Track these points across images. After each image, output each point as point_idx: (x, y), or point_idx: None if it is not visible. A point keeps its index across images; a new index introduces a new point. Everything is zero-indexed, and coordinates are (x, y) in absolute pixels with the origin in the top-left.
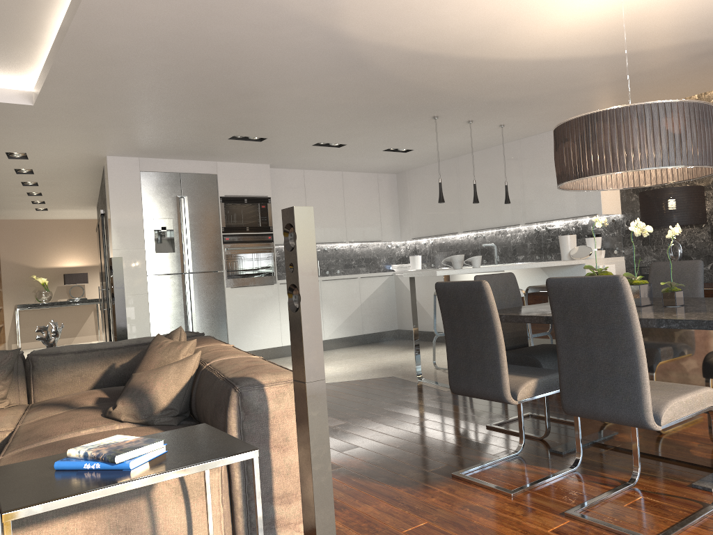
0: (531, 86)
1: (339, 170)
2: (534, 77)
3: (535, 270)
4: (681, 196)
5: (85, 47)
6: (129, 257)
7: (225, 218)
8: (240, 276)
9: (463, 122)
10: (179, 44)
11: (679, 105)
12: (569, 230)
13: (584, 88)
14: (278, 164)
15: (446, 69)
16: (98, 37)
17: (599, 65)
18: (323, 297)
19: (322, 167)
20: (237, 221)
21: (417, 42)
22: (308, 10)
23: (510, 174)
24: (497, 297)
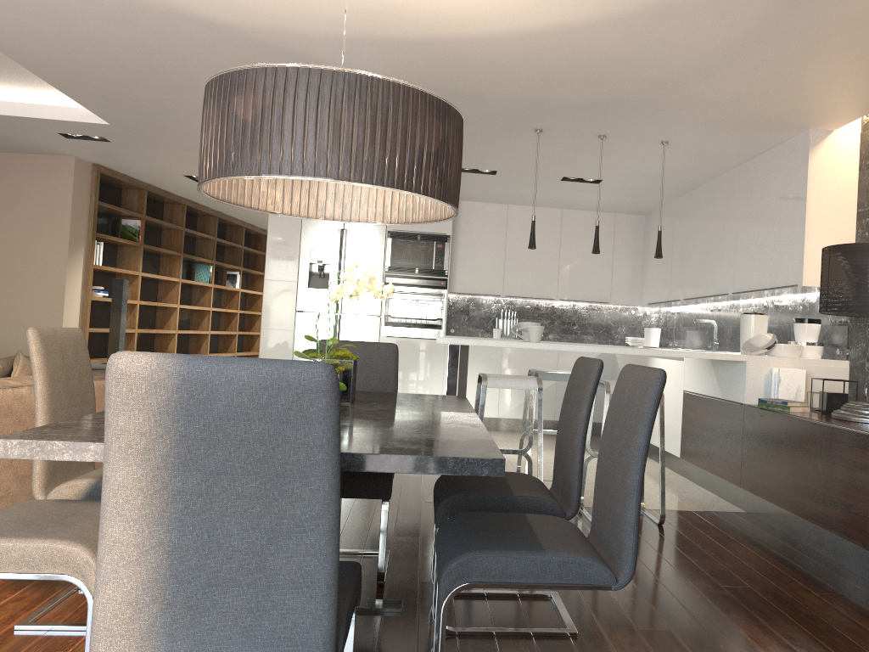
0: (591, 77)
1: (555, 206)
2: (567, 62)
3: (706, 364)
4: (867, 260)
5: (29, 58)
6: (280, 289)
7: (391, 256)
8: (400, 324)
9: (594, 137)
10: (90, 48)
11: (258, 73)
12: (795, 310)
13: (685, 75)
14: (465, 196)
15: (417, 58)
16: (18, 47)
17: (637, 34)
18: (503, 364)
19: (526, 202)
20: (405, 261)
21: (308, 22)
22: None
23: (727, 218)
24: None
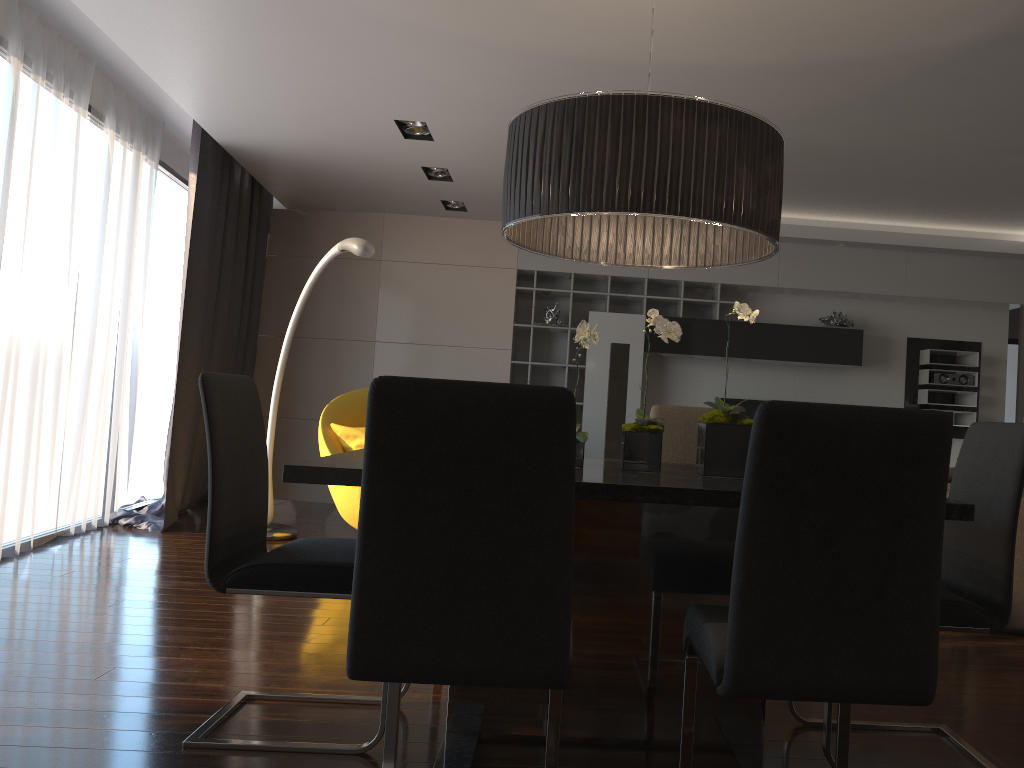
0: None
1: None
2: None
3: None
4: None
5: None
6: None
7: None
8: None
9: None
10: (1022, 117)
11: None
12: None
13: None
14: None
15: None
16: (999, 144)
17: None
18: None
19: None
20: None
21: None
22: (898, 68)
23: None
24: (970, 472)
